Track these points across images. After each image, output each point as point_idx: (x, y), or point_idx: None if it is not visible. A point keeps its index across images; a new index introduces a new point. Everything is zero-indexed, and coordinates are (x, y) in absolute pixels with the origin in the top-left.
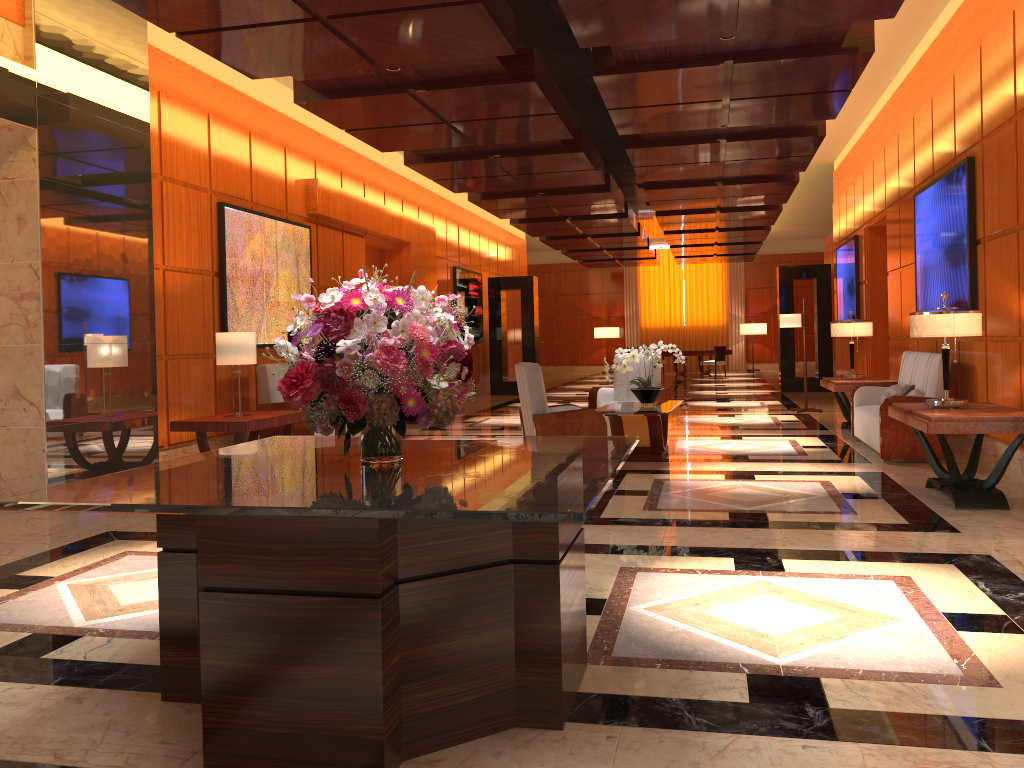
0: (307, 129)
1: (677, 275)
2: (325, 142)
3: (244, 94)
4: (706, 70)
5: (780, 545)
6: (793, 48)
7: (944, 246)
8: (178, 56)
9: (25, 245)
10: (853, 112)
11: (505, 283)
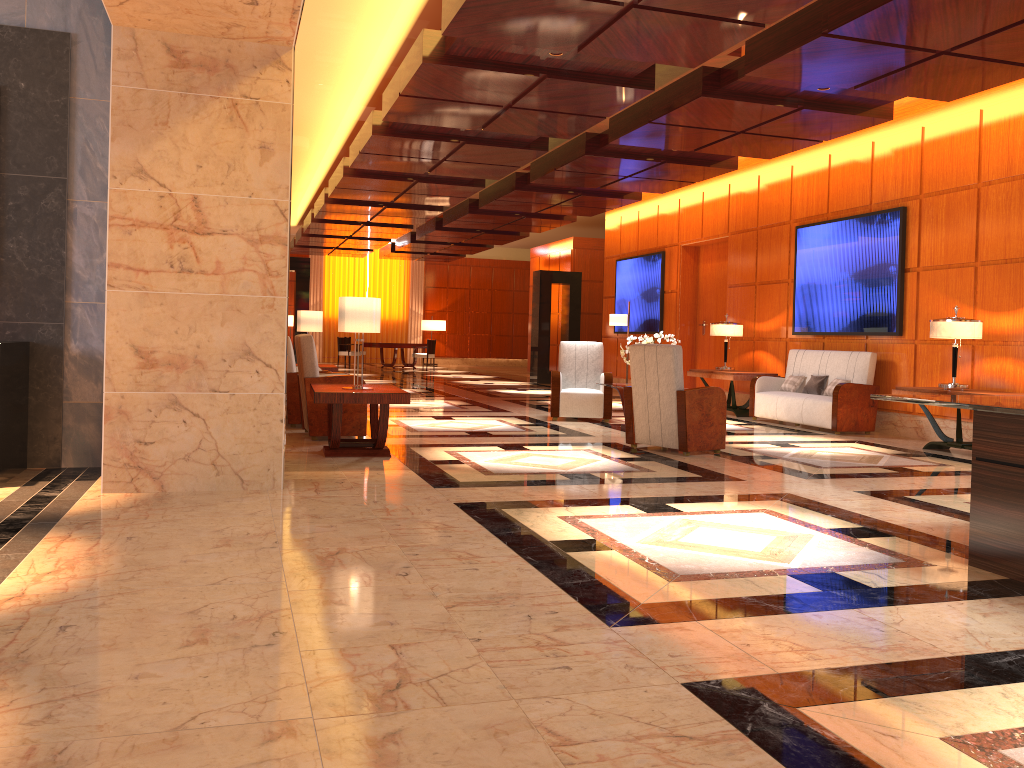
0: None
1: (362, 268)
2: None
3: None
4: (778, 109)
5: None
6: (843, 105)
7: (853, 270)
8: None
9: (269, 179)
10: None
11: None
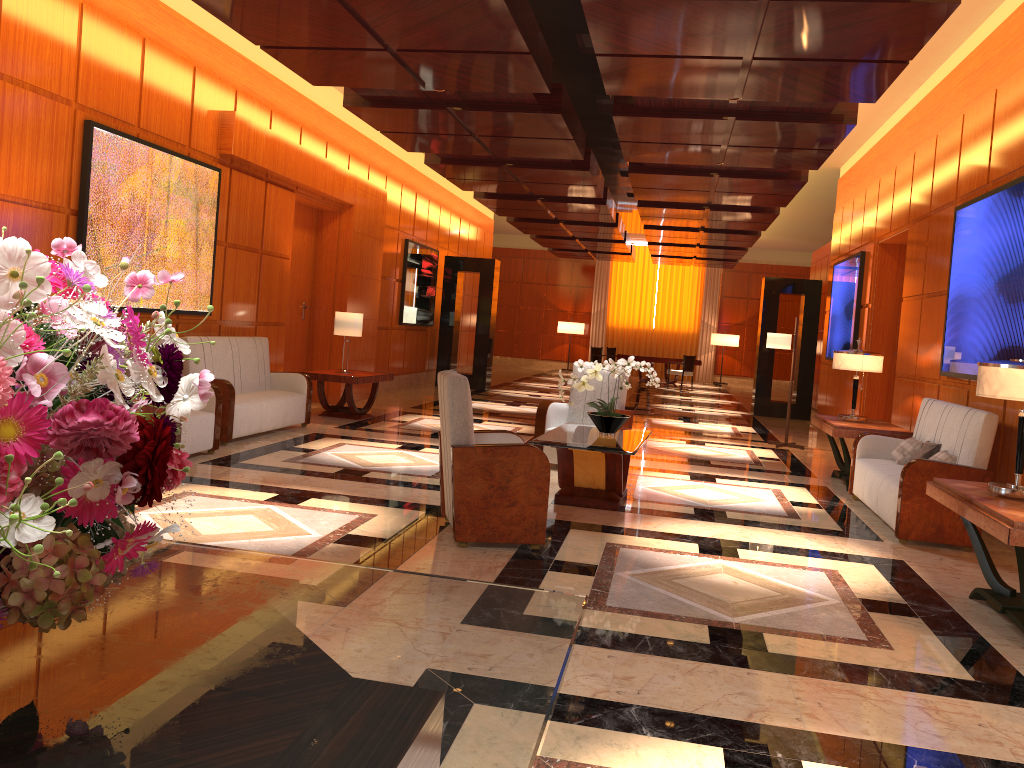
0: (229, 50)
1: (651, 275)
2: (253, 70)
3: None
4: (732, 7)
5: (793, 719)
6: None
7: (998, 275)
8: None
9: None
10: (878, 108)
11: (463, 264)
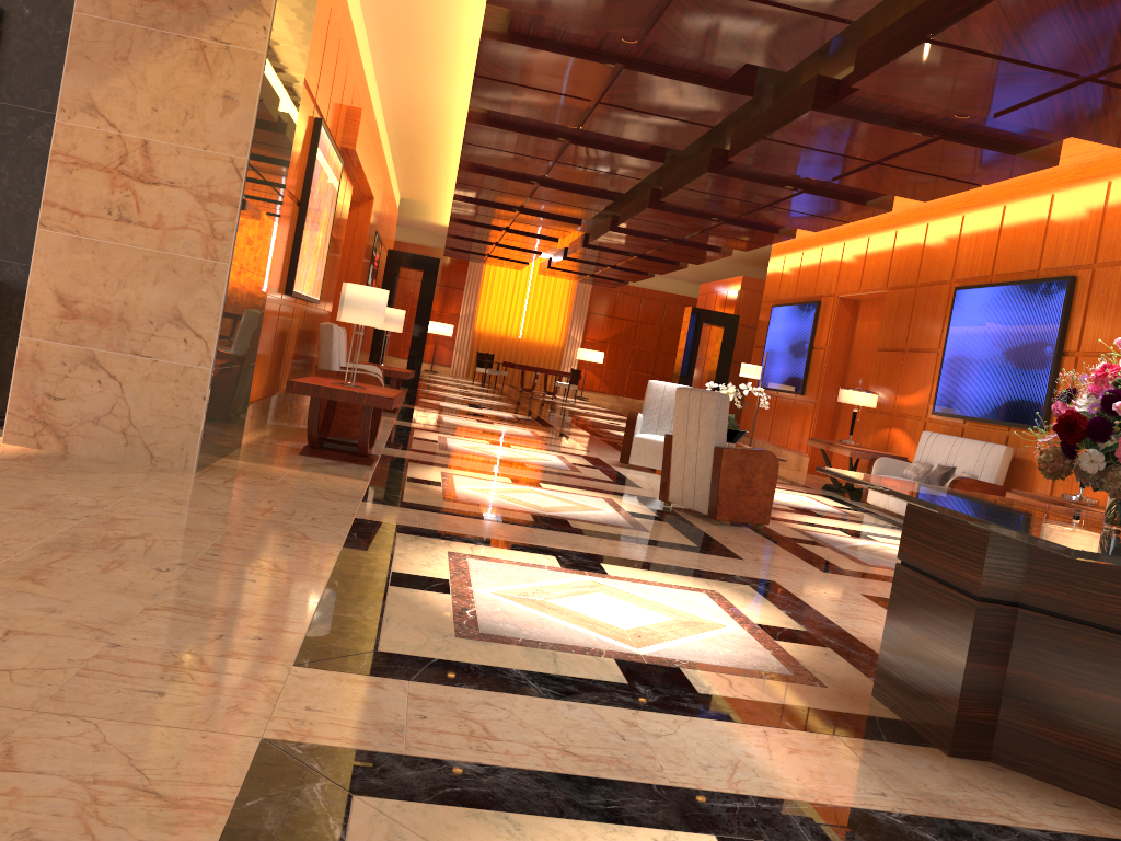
0: (357, 47)
1: (523, 283)
2: (359, 66)
3: None
4: (910, 136)
5: None
6: (994, 141)
7: (1006, 346)
8: None
9: (229, 133)
10: None
11: (407, 260)
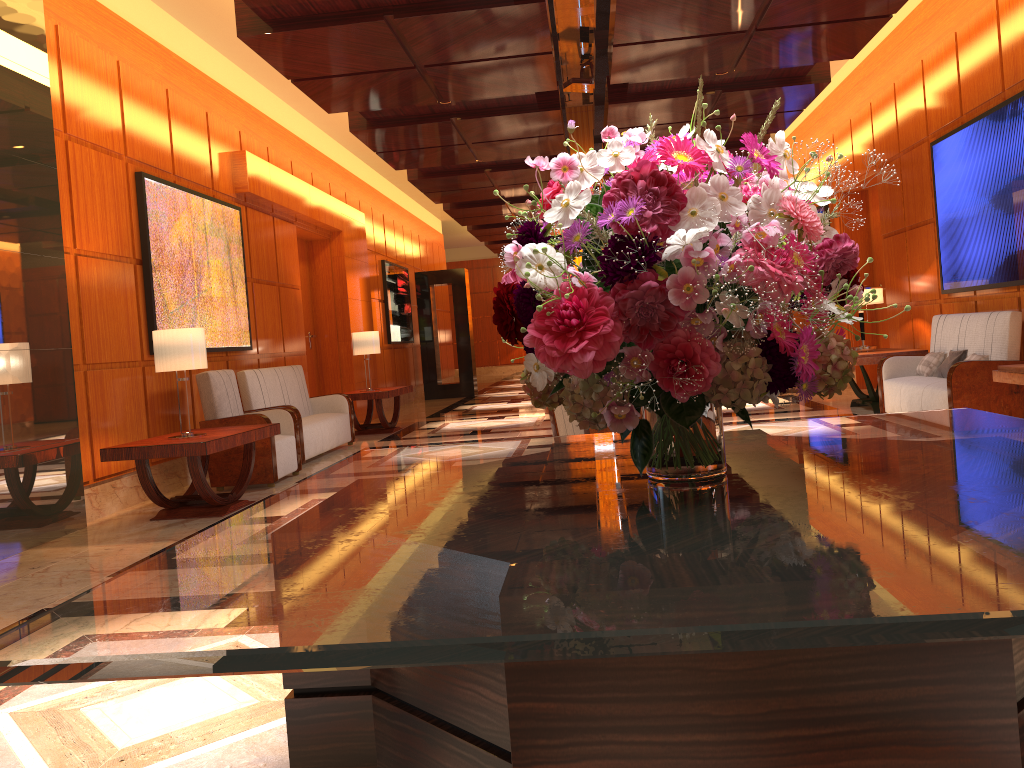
0: (229, 93)
1: None
2: (248, 110)
3: (157, 42)
4: None
5: None
6: None
7: (991, 192)
8: None
9: None
10: None
11: (434, 277)
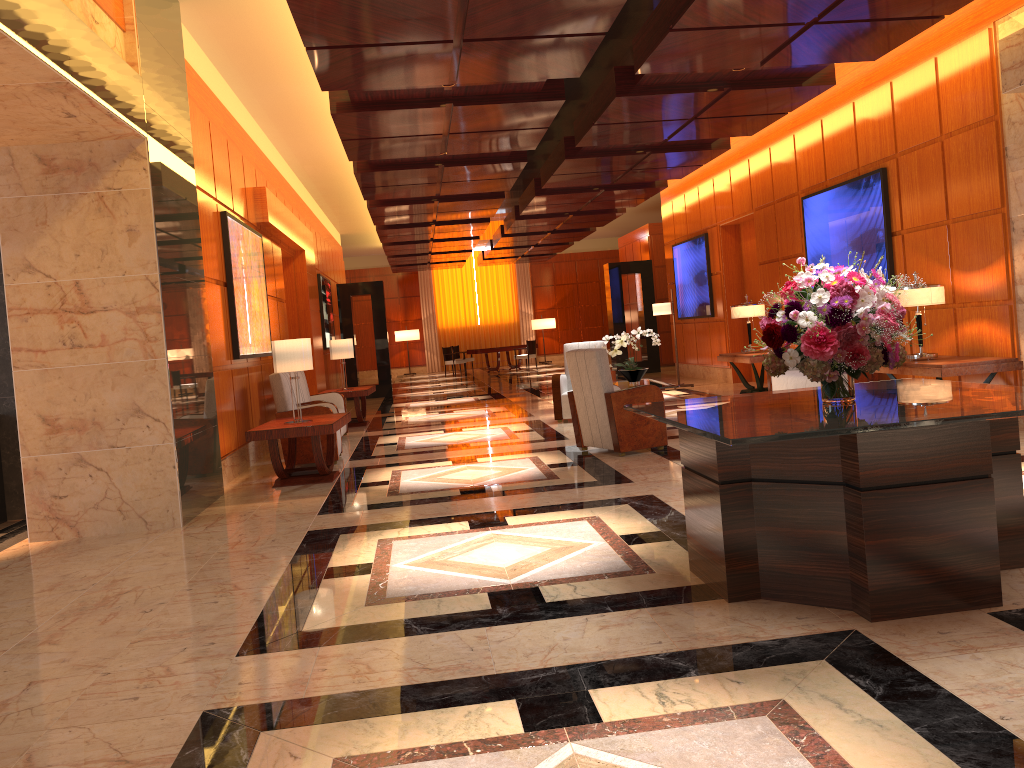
0: (248, 137)
1: (469, 277)
2: (256, 150)
3: (220, 101)
4: (706, 95)
5: None
6: (776, 79)
7: (850, 238)
8: (189, 63)
9: (139, 257)
10: None
11: (355, 289)
